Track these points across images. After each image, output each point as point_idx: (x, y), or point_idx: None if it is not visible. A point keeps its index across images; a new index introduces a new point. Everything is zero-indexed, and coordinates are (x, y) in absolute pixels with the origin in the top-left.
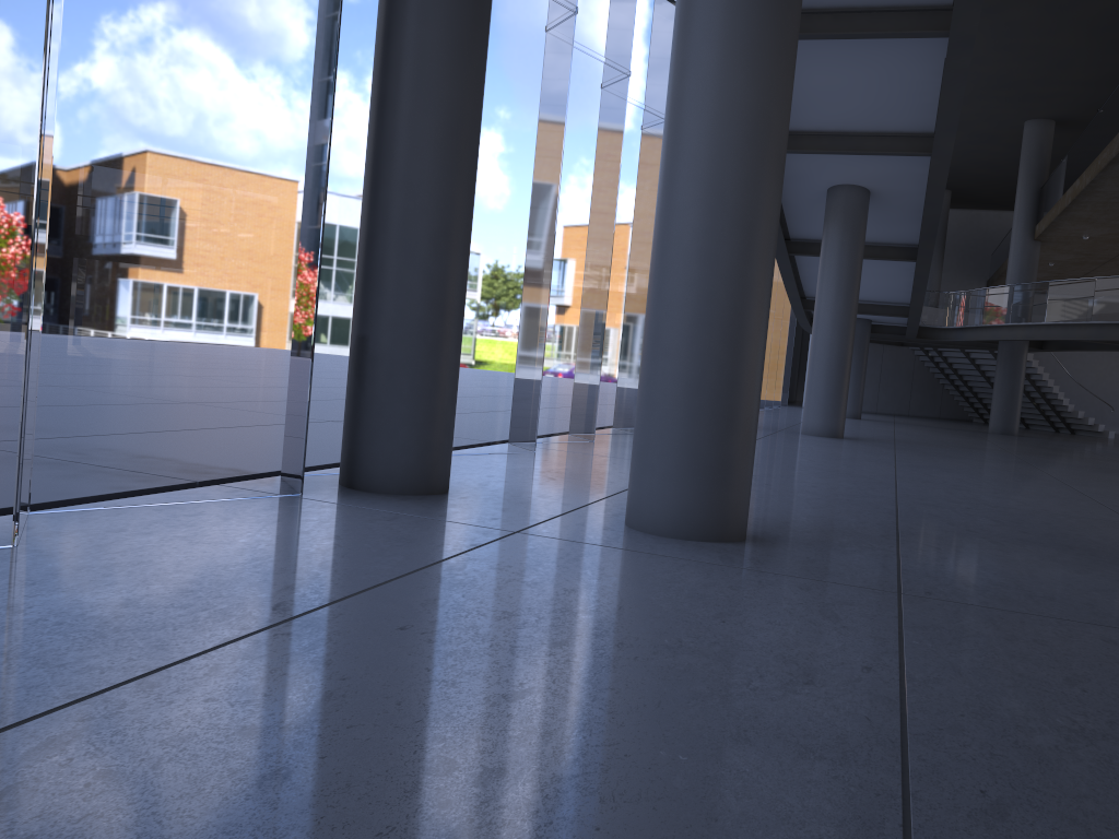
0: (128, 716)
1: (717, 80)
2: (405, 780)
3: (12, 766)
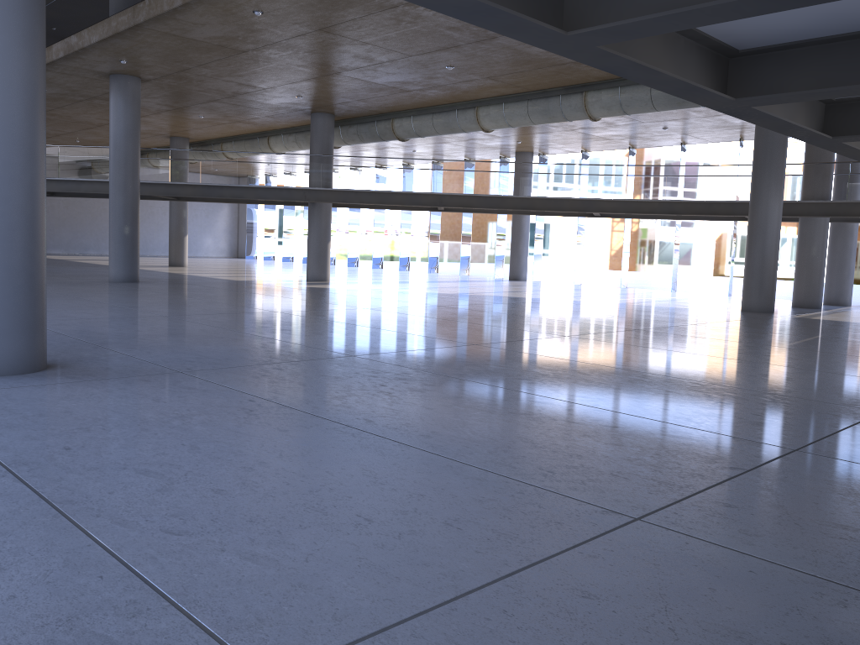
0: (107, 508)
1: (9, 58)
2: (250, 475)
3: (139, 530)
